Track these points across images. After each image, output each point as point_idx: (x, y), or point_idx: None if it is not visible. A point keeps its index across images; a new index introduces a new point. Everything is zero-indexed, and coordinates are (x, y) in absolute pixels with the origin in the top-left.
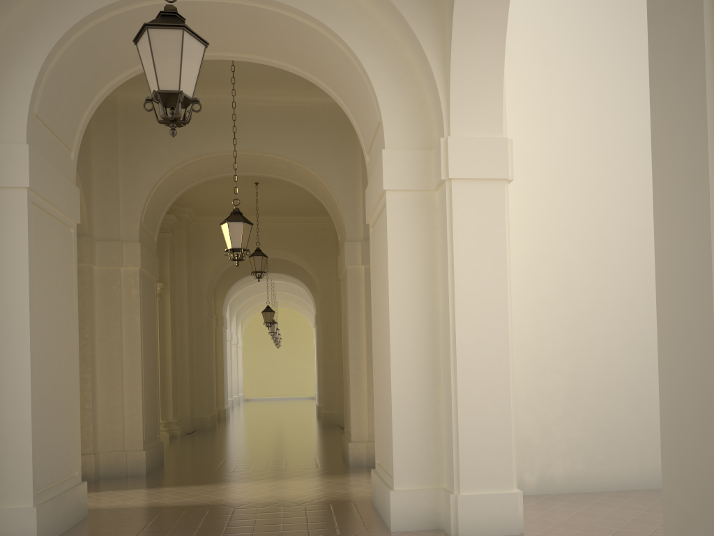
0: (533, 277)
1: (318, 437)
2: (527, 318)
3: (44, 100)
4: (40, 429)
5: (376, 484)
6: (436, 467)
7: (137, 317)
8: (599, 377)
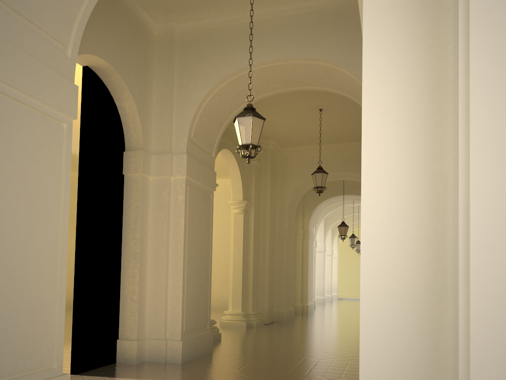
0: None
1: None
2: None
3: None
4: None
5: None
6: None
7: (182, 221)
8: None
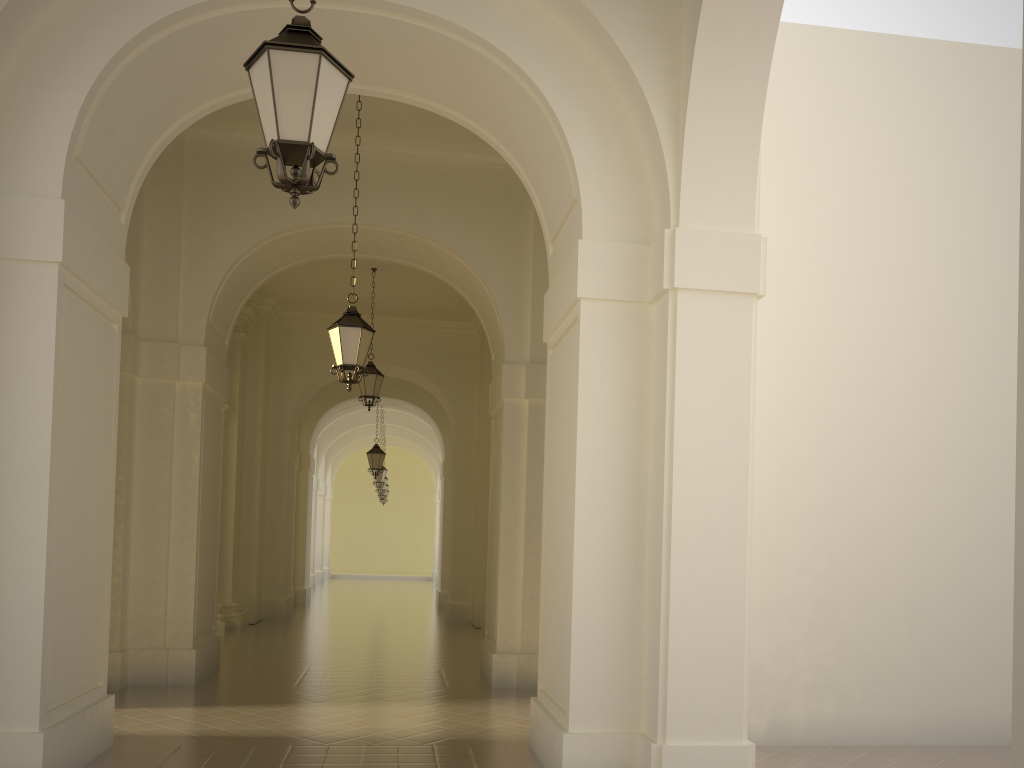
0: (777, 433)
1: (442, 639)
2: (765, 491)
3: (90, 136)
4: (55, 617)
5: (539, 721)
6: (632, 703)
7: (196, 455)
8: (863, 582)
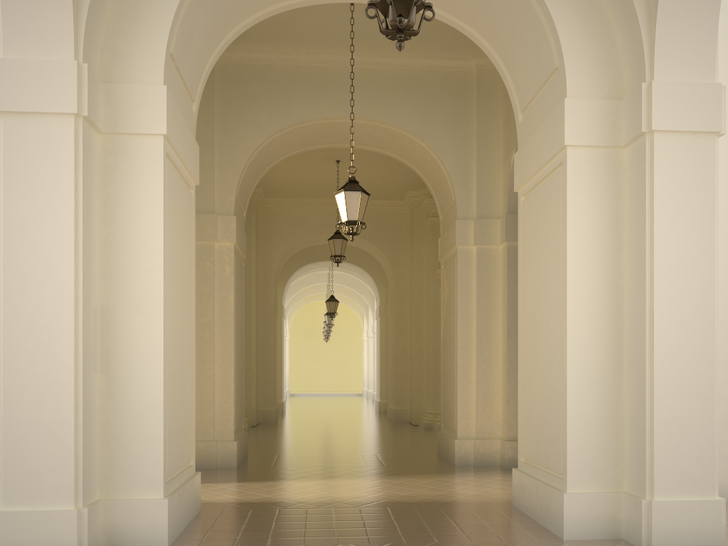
0: None
1: (395, 433)
2: None
3: (179, 37)
4: (169, 411)
5: (526, 485)
6: (616, 468)
7: (231, 297)
8: None
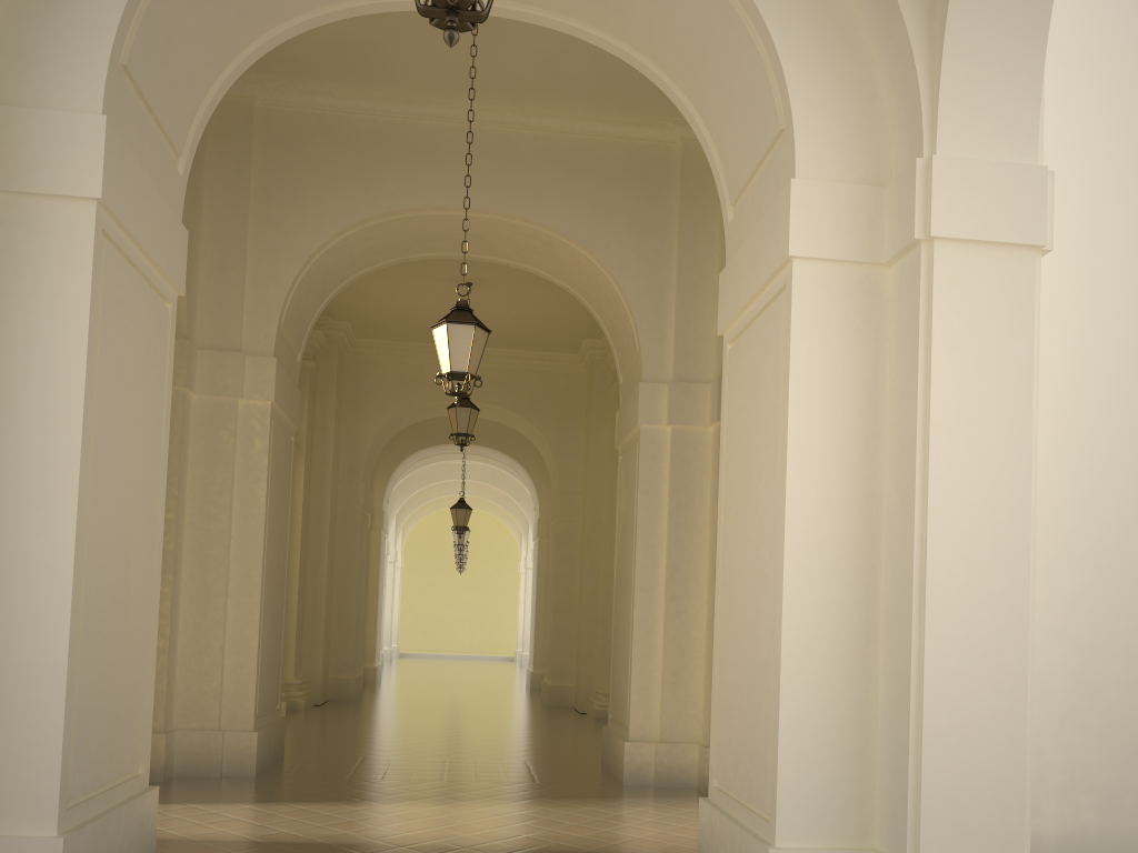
0: None
1: (544, 726)
2: None
3: (141, 40)
4: (83, 680)
5: (717, 829)
6: (860, 808)
7: (261, 491)
8: (1132, 652)
